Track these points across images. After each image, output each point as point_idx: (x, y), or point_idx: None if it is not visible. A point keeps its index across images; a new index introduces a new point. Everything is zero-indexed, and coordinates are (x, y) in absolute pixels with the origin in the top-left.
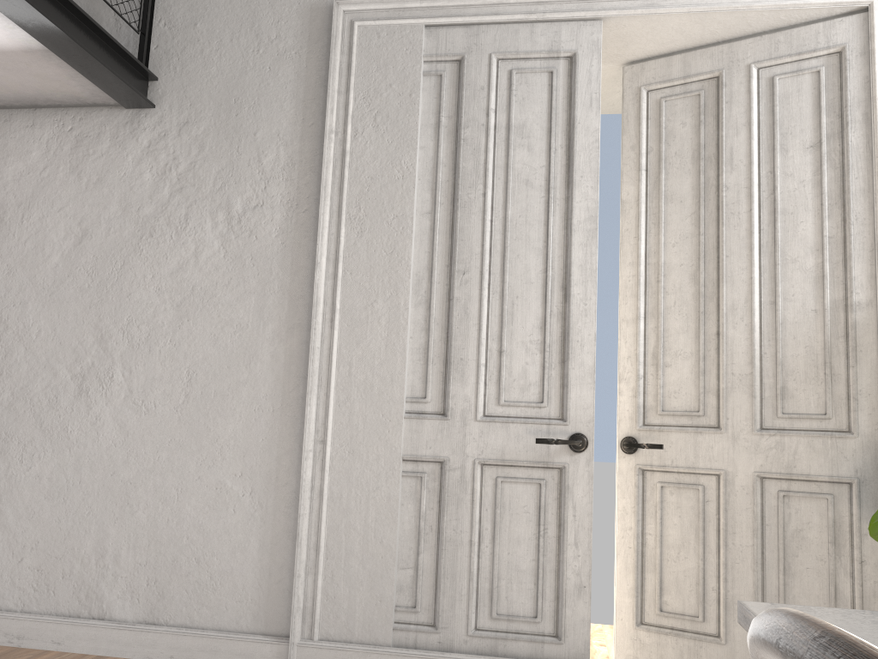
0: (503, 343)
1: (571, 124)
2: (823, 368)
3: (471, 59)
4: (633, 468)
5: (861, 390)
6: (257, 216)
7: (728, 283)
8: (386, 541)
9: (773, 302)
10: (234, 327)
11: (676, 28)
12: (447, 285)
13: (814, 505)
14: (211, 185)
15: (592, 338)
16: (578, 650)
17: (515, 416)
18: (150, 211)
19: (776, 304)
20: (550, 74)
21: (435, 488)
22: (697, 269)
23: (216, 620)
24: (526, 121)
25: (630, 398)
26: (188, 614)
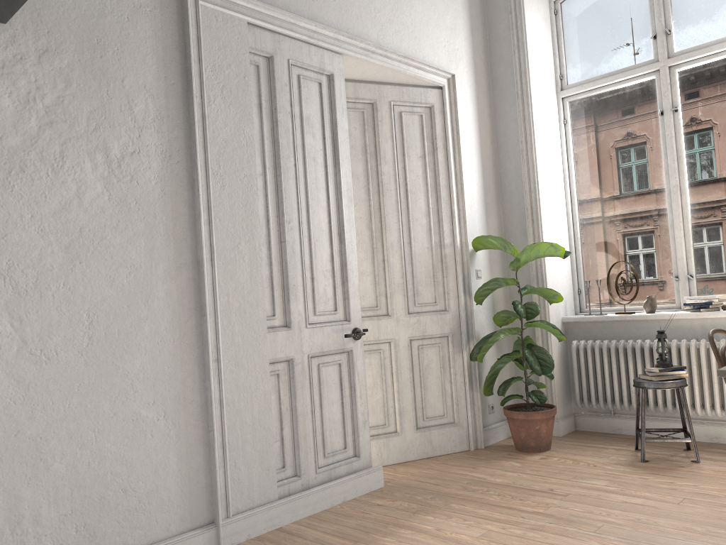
0: (314, 272)
1: (333, 123)
2: (433, 278)
3: (277, 60)
4: None
5: (450, 289)
6: (136, 163)
7: (388, 231)
8: (267, 425)
9: (409, 242)
10: (128, 268)
11: (364, 70)
12: (278, 231)
13: (433, 350)
14: (85, 125)
15: (356, 267)
16: (367, 460)
17: (324, 321)
18: (17, 143)
19: (411, 243)
20: (319, 84)
21: (286, 380)
22: (369, 221)
23: (149, 536)
24: (309, 115)
25: None
26: (122, 542)
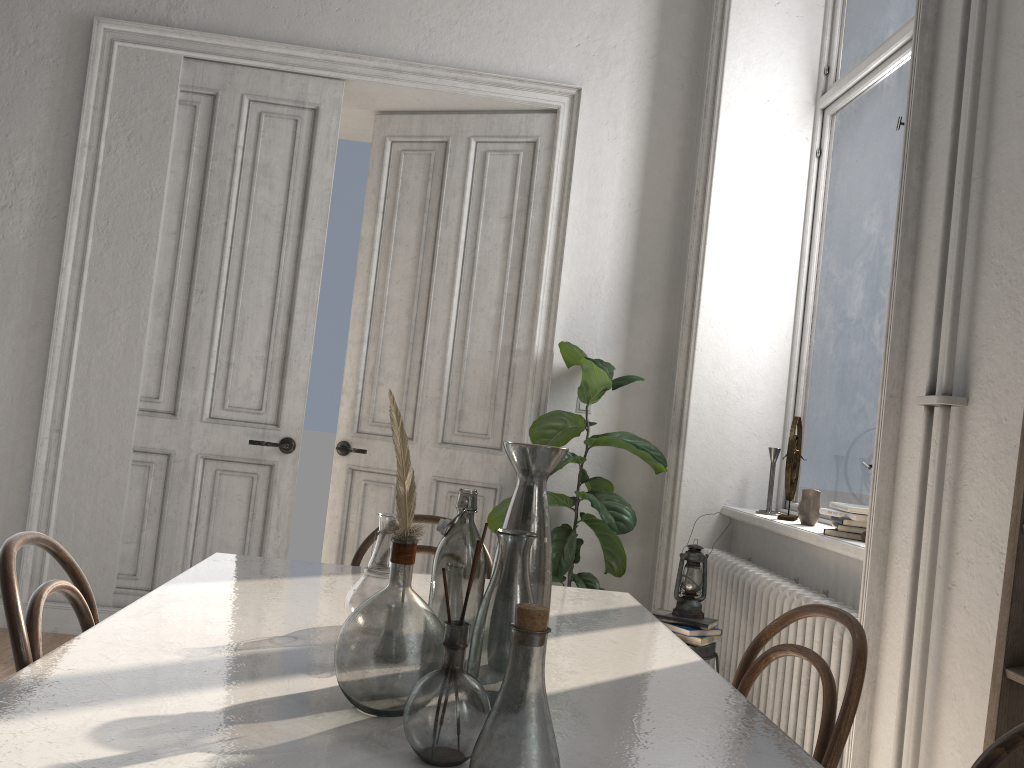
0: (232, 357)
1: (309, 171)
2: (490, 398)
3: (224, 97)
4: (344, 468)
5: (512, 418)
6: (5, 216)
7: (432, 321)
8: (112, 519)
9: (463, 341)
10: None
11: (411, 96)
12: (186, 300)
13: None
14: None
15: (307, 359)
16: None
17: (237, 420)
18: None
19: (464, 343)
20: (295, 122)
21: (162, 476)
22: (412, 305)
23: None
24: (270, 161)
25: (349, 409)
26: None
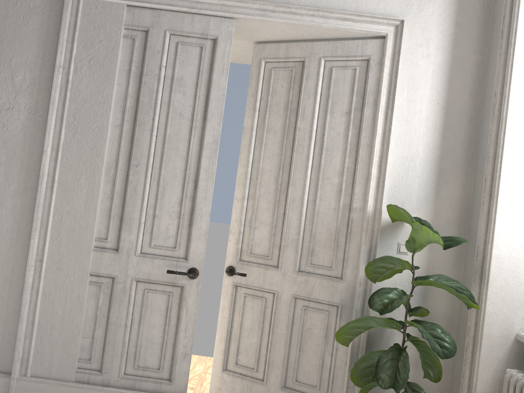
0: (156, 211)
1: (210, 82)
2: (334, 241)
3: (153, 32)
4: (231, 284)
5: (350, 257)
6: (9, 115)
7: (292, 186)
8: (75, 321)
9: (314, 200)
10: None
11: (280, 29)
12: (126, 172)
13: (319, 316)
14: None
15: (207, 213)
16: (180, 388)
17: (159, 254)
18: None
19: (315, 202)
20: (201, 48)
21: (108, 293)
22: (278, 174)
23: None
24: (183, 76)
25: (234, 244)
26: None
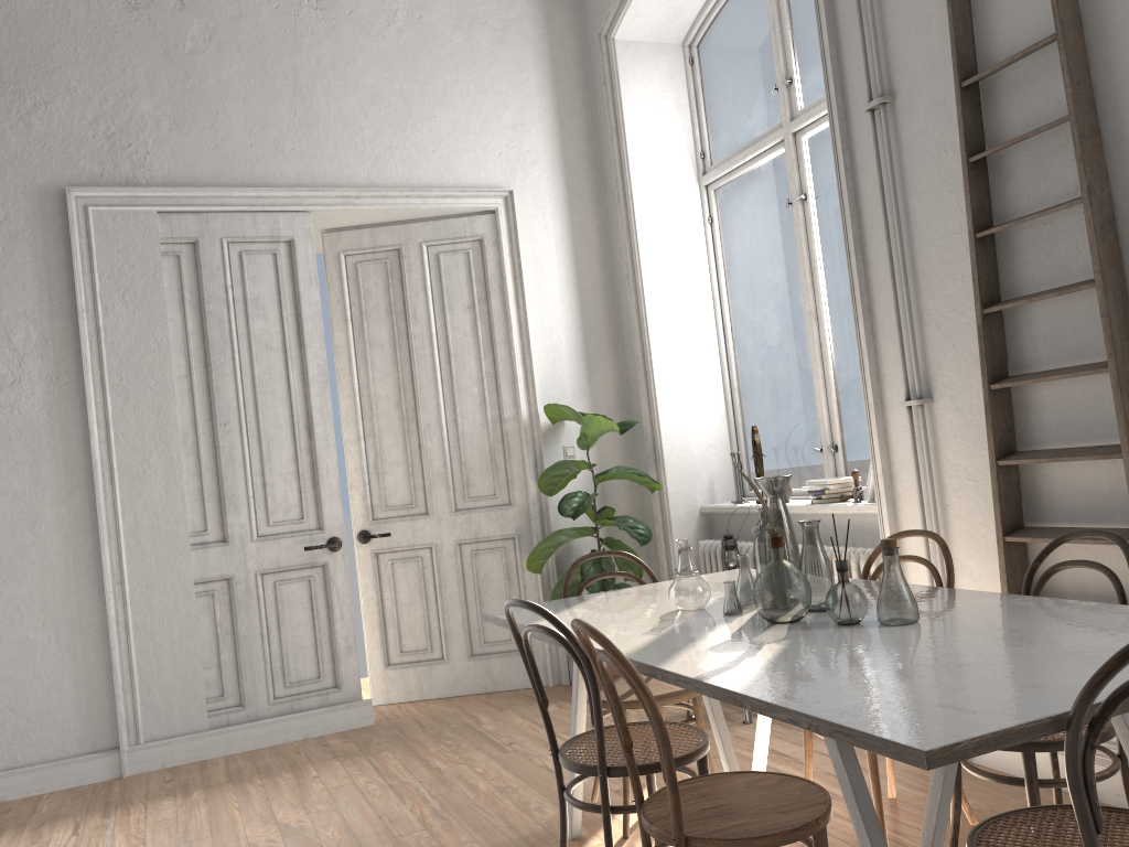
0: (266, 477)
1: (297, 297)
2: (491, 463)
3: (205, 243)
4: (369, 554)
5: (514, 476)
6: (17, 392)
7: (423, 408)
8: (192, 650)
9: (455, 420)
10: (11, 496)
11: (366, 215)
12: (211, 435)
13: (494, 556)
14: None
15: (335, 464)
16: (353, 692)
17: (283, 532)
18: None
19: (457, 421)
20: (274, 255)
21: (226, 600)
22: (399, 398)
23: (42, 754)
24: (259, 295)
25: (361, 501)
26: (11, 757)
